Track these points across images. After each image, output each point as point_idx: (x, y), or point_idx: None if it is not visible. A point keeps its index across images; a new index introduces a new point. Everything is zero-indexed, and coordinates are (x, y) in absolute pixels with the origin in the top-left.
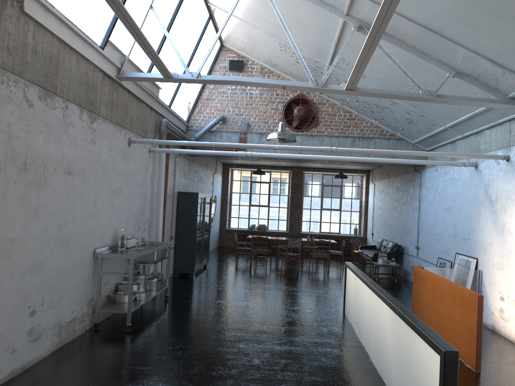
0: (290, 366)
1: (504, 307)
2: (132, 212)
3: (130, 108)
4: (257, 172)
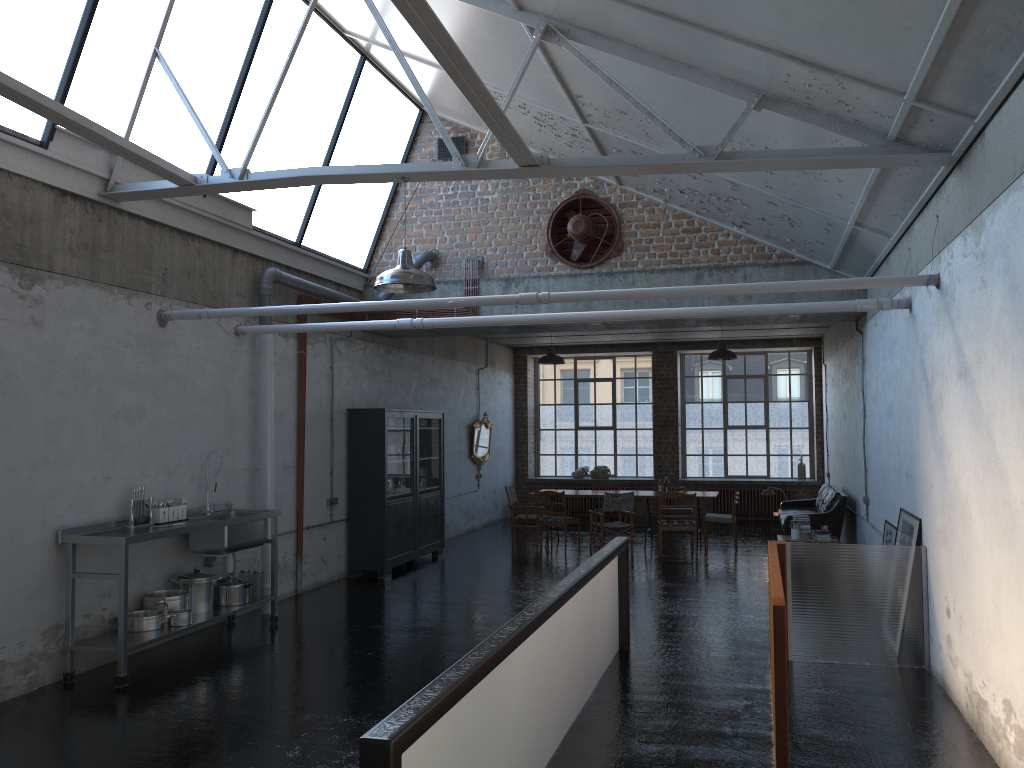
0: (353, 764)
1: (951, 634)
2: (186, 453)
3: (158, 253)
4: (546, 360)
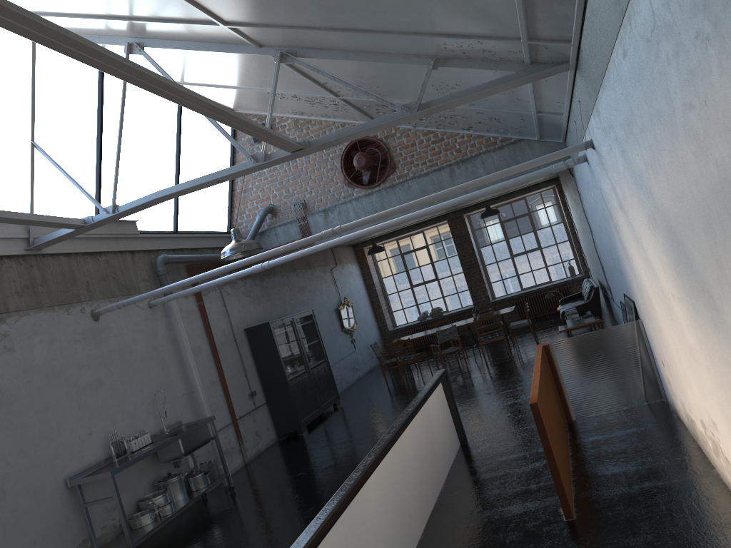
0: None
1: (668, 377)
2: (139, 398)
3: (78, 273)
4: (372, 251)
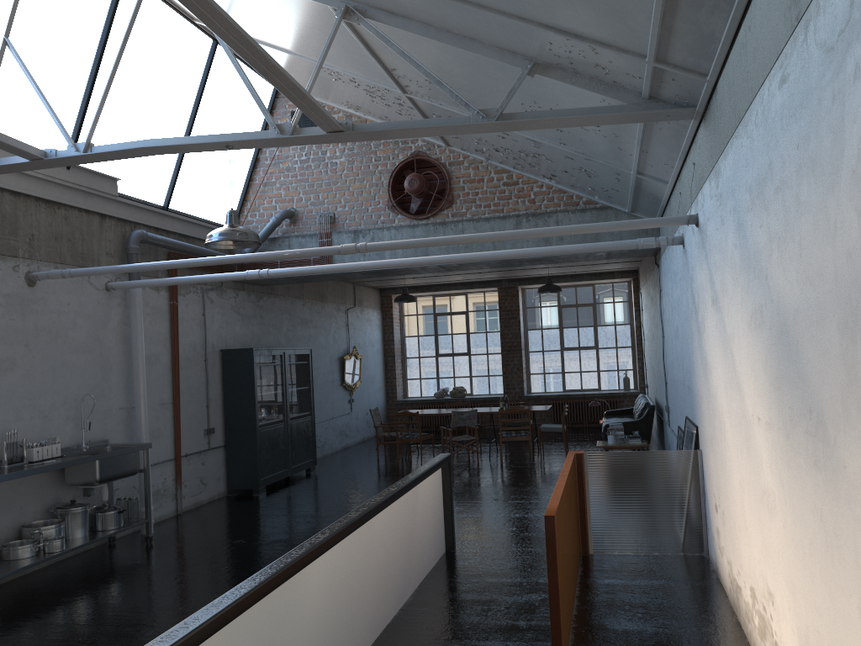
0: None
1: (719, 526)
2: (61, 398)
3: (24, 221)
4: (400, 299)
